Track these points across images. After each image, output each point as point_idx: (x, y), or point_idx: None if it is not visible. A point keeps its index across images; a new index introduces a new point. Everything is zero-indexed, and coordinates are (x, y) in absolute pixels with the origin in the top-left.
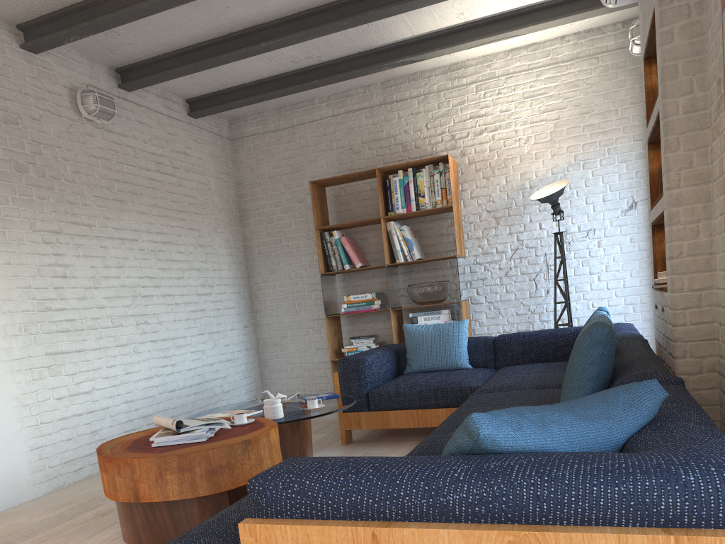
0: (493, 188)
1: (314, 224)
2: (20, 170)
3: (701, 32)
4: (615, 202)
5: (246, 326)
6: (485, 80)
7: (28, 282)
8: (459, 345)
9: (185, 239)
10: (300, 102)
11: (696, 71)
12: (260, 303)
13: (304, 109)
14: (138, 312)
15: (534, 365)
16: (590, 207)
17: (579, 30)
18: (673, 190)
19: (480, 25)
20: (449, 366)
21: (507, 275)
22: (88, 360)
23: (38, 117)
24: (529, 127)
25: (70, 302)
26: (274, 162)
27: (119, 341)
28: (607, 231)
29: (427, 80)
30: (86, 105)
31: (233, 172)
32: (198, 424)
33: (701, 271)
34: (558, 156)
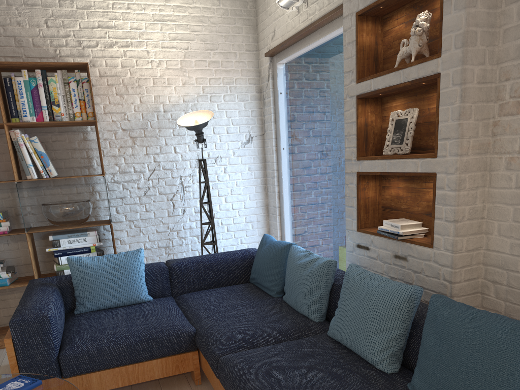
0: (128, 106)
1: None
2: None
3: (496, 5)
4: (237, 135)
5: None
6: None
7: None
8: (140, 277)
9: None
10: None
11: (489, 43)
12: None
13: None
14: None
15: (220, 293)
16: (217, 137)
17: None
18: (464, 157)
19: None
20: (131, 301)
21: (147, 195)
22: None
23: None
24: (160, 51)
25: None
26: None
27: None
28: (231, 160)
29: None
30: None
31: None
32: None
33: (475, 234)
34: (188, 86)
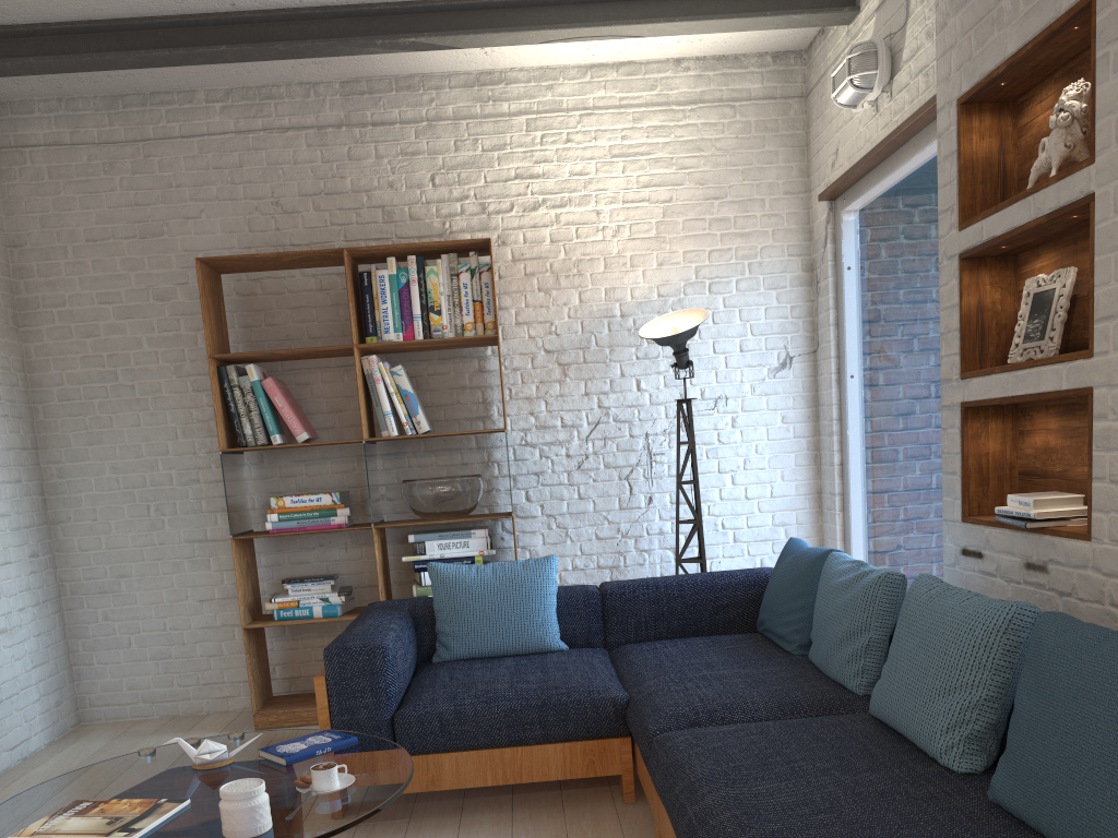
0: (558, 309)
1: (207, 348)
2: None
3: None
4: (760, 355)
5: (34, 555)
6: (544, 112)
7: None
8: (546, 605)
9: None
10: (162, 92)
11: None
12: (66, 504)
13: (171, 108)
14: None
15: (692, 645)
16: (721, 360)
17: (706, 53)
18: None
19: (567, 3)
20: (528, 647)
21: (582, 469)
22: None
23: None
24: (620, 209)
25: None
26: (100, 209)
27: None
28: (746, 402)
29: (434, 93)
30: None
31: None
32: None
33: None
34: (669, 267)
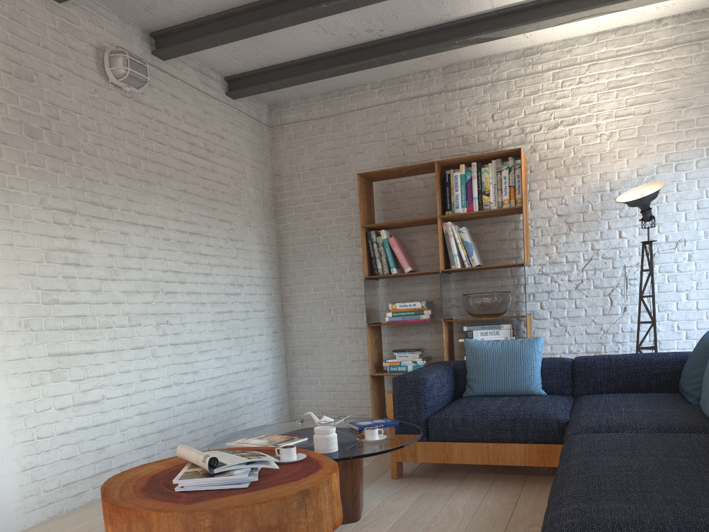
0: (567, 189)
1: (360, 222)
2: (32, 135)
3: None
4: None
5: (275, 332)
6: (564, 67)
7: (33, 269)
8: (533, 367)
9: (216, 231)
10: (349, 87)
11: None
12: (292, 307)
13: (353, 95)
14: (159, 310)
15: (626, 396)
16: (682, 215)
17: (680, 12)
18: None
19: None
20: (519, 391)
21: (578, 289)
22: (98, 363)
23: (58, 76)
24: (613, 122)
25: (82, 294)
26: (316, 153)
27: (136, 342)
28: (700, 243)
29: (496, 66)
30: (114, 68)
31: (271, 162)
32: (237, 463)
33: None
34: (646, 156)
